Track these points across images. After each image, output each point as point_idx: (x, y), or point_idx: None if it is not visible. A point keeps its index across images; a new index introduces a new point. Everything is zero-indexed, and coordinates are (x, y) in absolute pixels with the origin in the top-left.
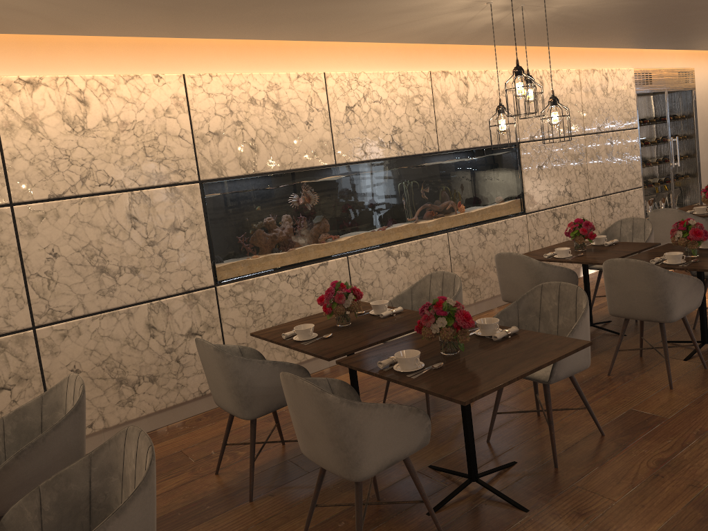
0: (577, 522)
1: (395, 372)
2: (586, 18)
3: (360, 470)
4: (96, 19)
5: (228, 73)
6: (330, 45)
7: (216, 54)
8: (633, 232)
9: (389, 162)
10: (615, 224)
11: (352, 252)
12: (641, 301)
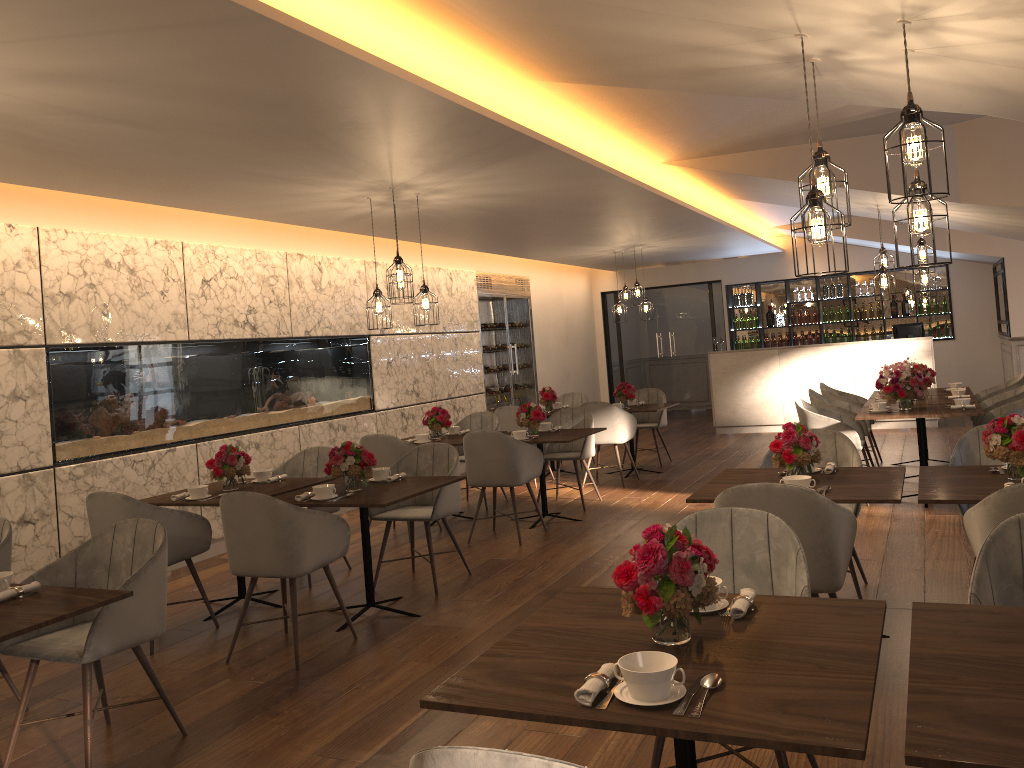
0: (460, 614)
1: (313, 501)
2: (443, 219)
3: (301, 566)
4: (4, 165)
5: (85, 231)
6: (188, 214)
7: (72, 209)
8: (482, 426)
9: (243, 343)
10: (465, 418)
11: (201, 439)
12: (496, 468)
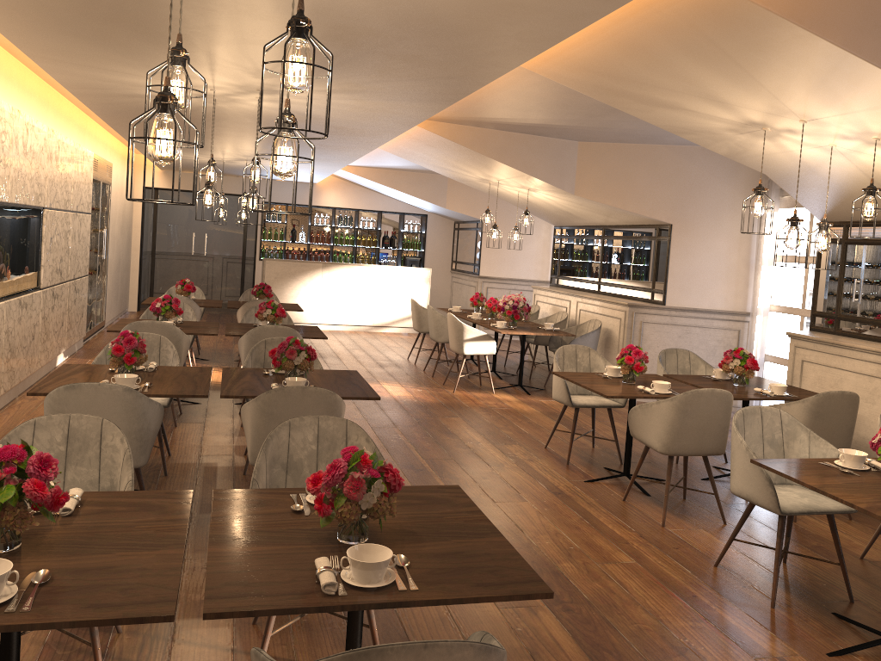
0: None
1: None
2: (197, 115)
3: None
4: None
5: None
6: None
7: None
8: None
9: None
10: None
11: None
12: None
